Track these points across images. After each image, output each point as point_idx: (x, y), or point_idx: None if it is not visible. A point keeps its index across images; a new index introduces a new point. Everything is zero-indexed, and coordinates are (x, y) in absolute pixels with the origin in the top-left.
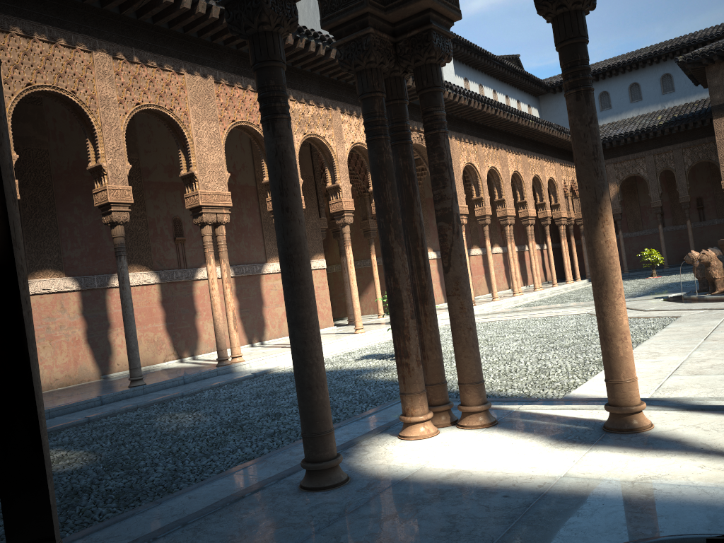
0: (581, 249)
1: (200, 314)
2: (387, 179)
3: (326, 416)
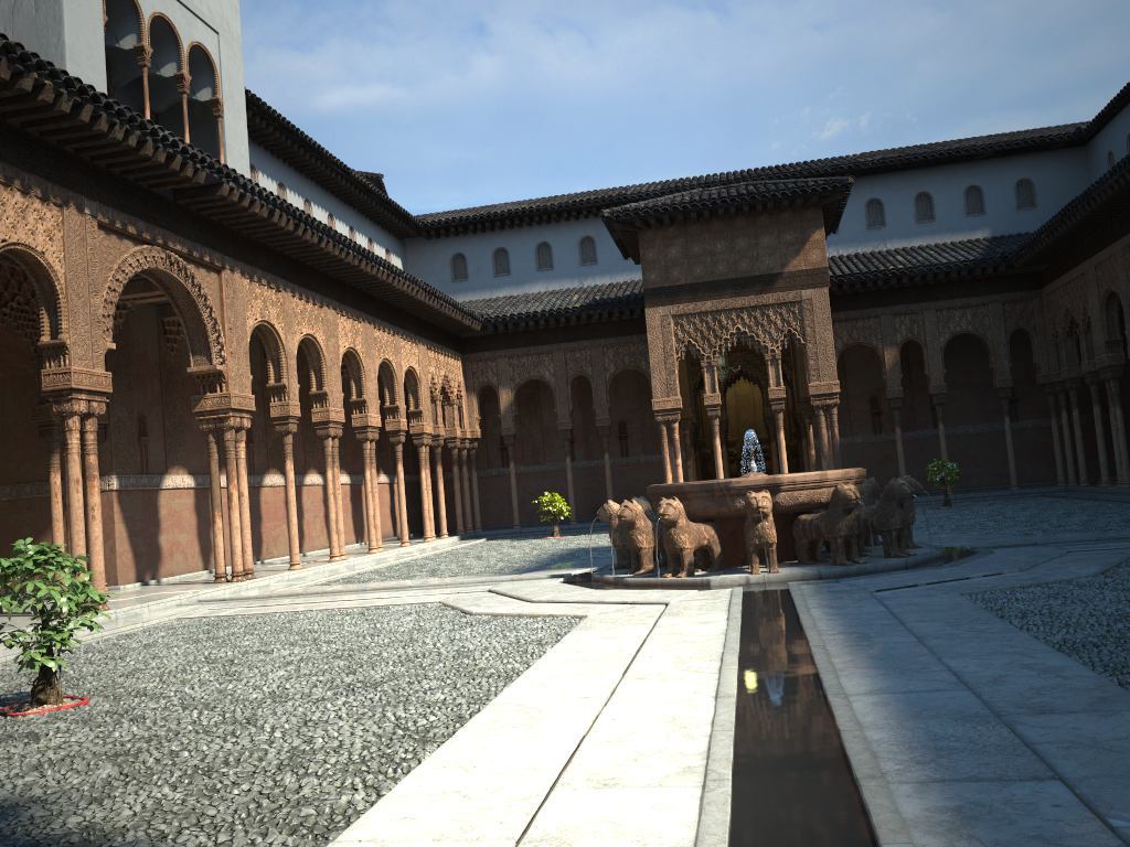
0: (454, 487)
1: None
2: None
3: None
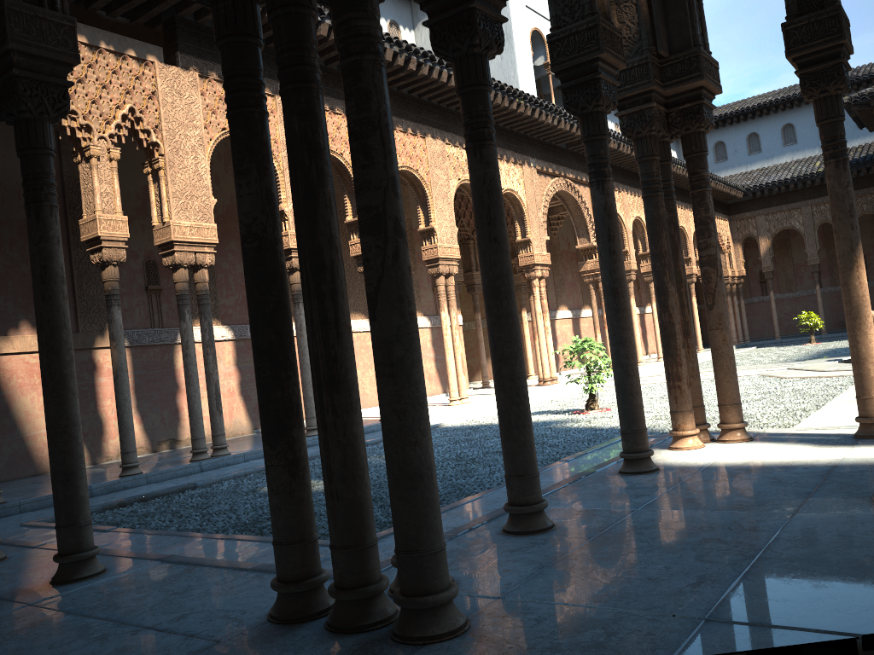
0: None
1: None
2: (663, 230)
3: (643, 416)
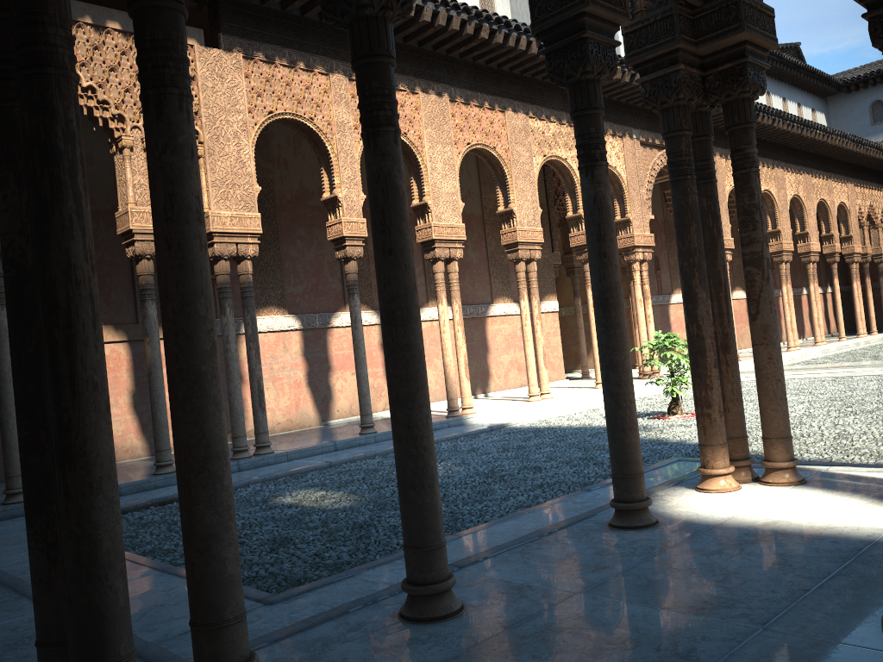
0: (878, 294)
1: None
2: (692, 222)
3: (637, 458)
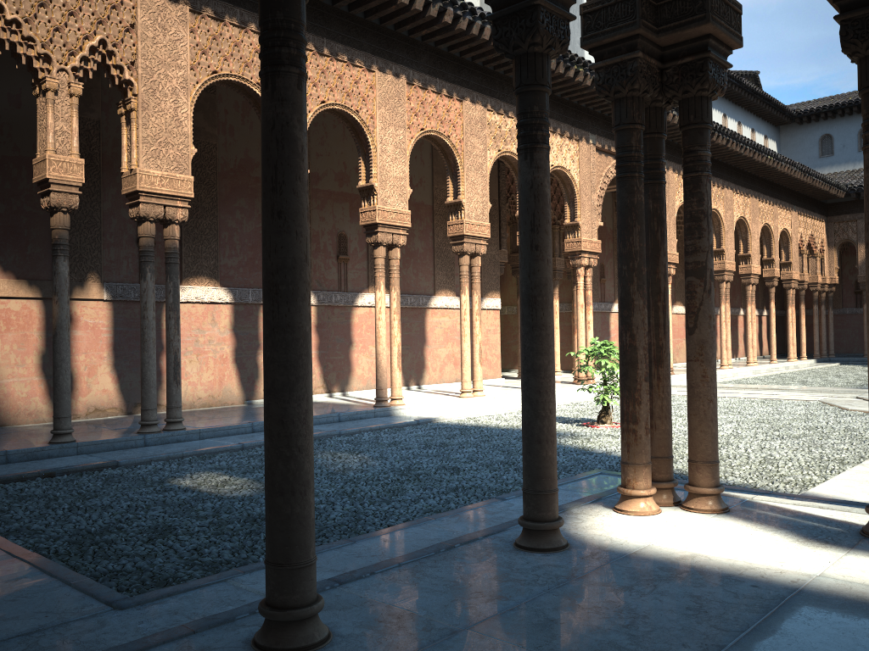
0: (811, 321)
1: (356, 345)
2: (636, 223)
3: (552, 473)
